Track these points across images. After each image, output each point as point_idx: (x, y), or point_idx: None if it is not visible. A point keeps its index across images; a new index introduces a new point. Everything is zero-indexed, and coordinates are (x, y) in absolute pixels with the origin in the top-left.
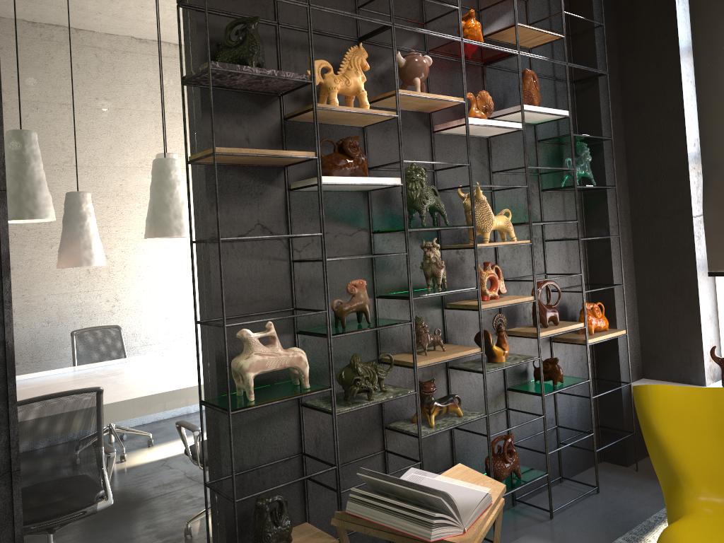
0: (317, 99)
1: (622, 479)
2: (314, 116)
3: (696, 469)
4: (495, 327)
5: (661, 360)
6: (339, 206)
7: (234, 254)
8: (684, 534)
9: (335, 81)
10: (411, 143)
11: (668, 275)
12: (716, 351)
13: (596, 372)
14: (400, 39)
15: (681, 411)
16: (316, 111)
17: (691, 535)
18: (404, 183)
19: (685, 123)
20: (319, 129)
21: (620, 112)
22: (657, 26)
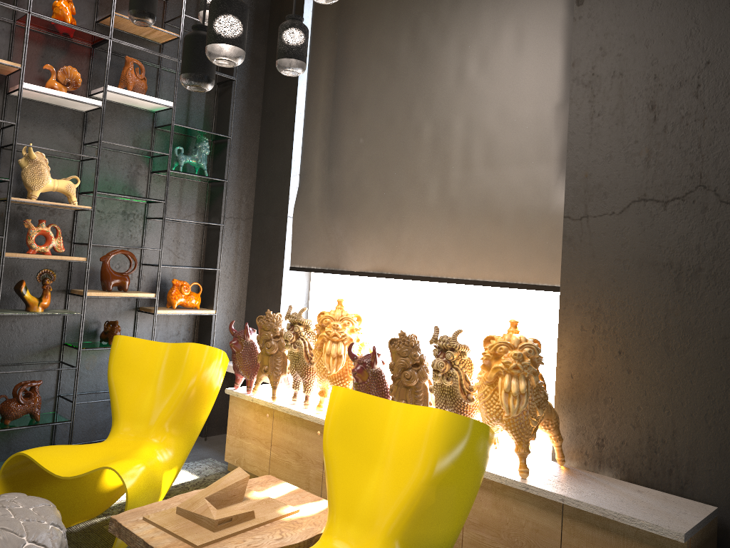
0: None
1: None
2: None
3: (128, 410)
4: (40, 280)
5: None
6: None
7: None
8: (45, 449)
9: None
10: None
11: (268, 267)
12: None
13: None
14: None
15: (135, 360)
16: None
17: (52, 451)
18: None
19: (294, 133)
20: None
21: (258, 118)
22: None
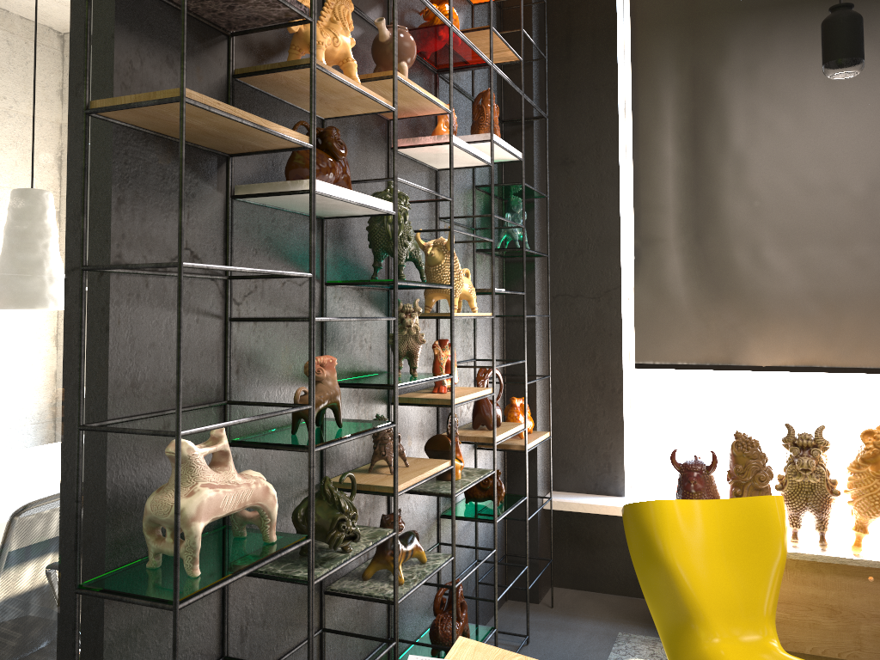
0: (274, 58)
1: (543, 621)
2: (312, 77)
3: (710, 603)
4: (449, 430)
5: (575, 467)
6: (290, 237)
7: (148, 300)
8: None
9: (322, 33)
10: (369, 158)
11: (589, 366)
12: (629, 455)
13: (506, 486)
14: (365, 5)
15: (690, 531)
16: (315, 70)
17: None
18: (396, 211)
19: (620, 190)
20: (273, 106)
21: (545, 167)
22: (594, 74)
